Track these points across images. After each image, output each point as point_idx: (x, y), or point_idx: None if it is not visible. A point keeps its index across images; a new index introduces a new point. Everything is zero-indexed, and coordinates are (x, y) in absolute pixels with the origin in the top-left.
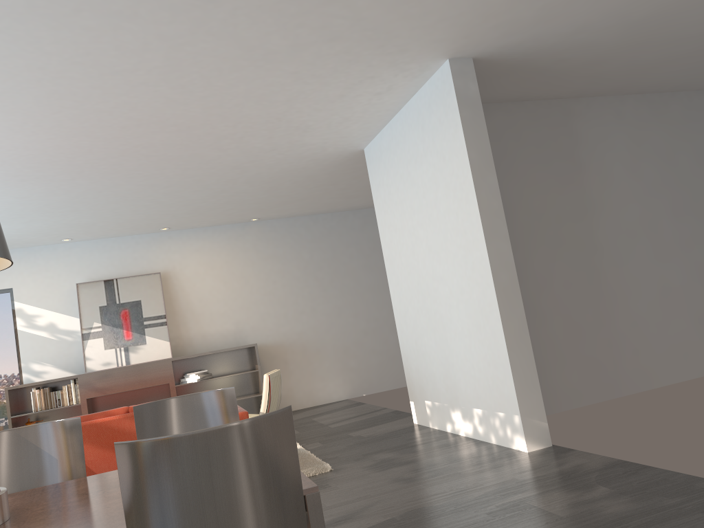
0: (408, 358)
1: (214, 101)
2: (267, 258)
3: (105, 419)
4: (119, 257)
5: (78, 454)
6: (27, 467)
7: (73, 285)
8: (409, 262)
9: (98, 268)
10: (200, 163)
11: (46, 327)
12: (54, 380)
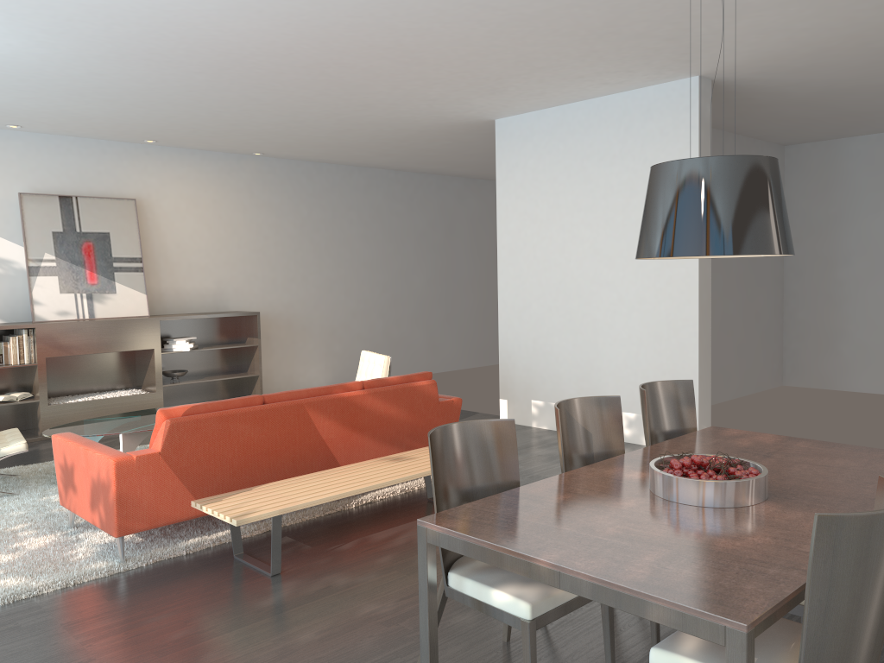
0: (511, 355)
1: (492, 51)
2: (262, 206)
3: (351, 394)
4: (78, 166)
5: (615, 430)
6: (571, 439)
7: (8, 194)
8: (550, 258)
9: (47, 176)
10: (349, 93)
11: None
12: (3, 328)
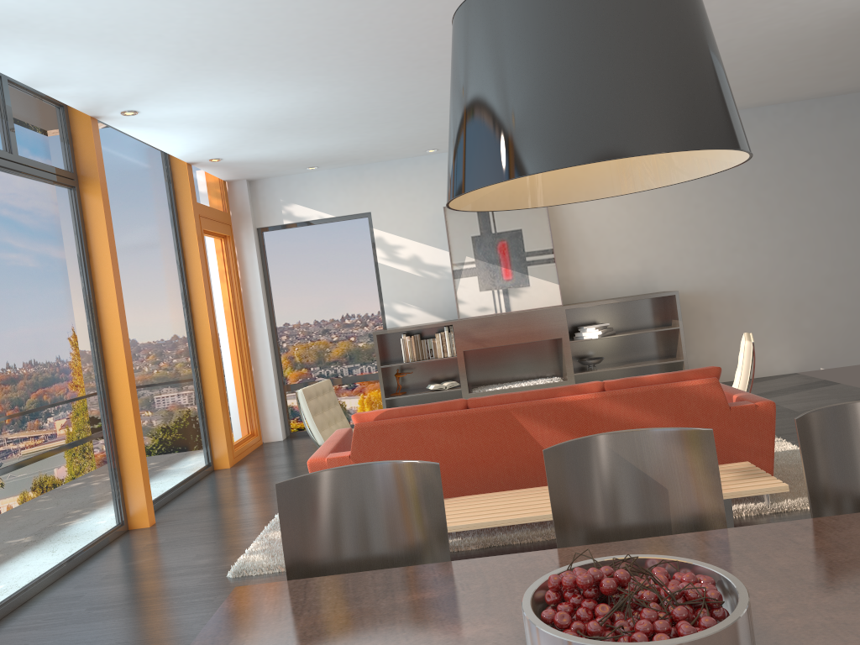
0: None
1: None
2: None
3: (576, 398)
4: None
5: (708, 488)
6: (620, 495)
7: (438, 209)
8: None
9: None
10: None
11: (409, 261)
12: (426, 326)
